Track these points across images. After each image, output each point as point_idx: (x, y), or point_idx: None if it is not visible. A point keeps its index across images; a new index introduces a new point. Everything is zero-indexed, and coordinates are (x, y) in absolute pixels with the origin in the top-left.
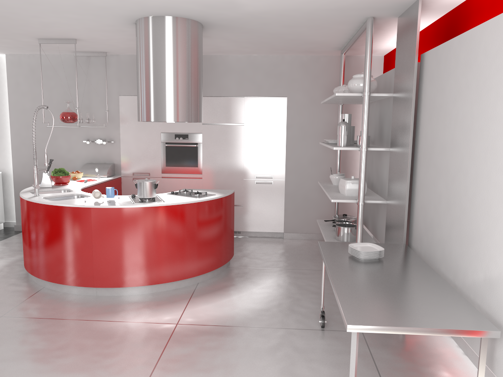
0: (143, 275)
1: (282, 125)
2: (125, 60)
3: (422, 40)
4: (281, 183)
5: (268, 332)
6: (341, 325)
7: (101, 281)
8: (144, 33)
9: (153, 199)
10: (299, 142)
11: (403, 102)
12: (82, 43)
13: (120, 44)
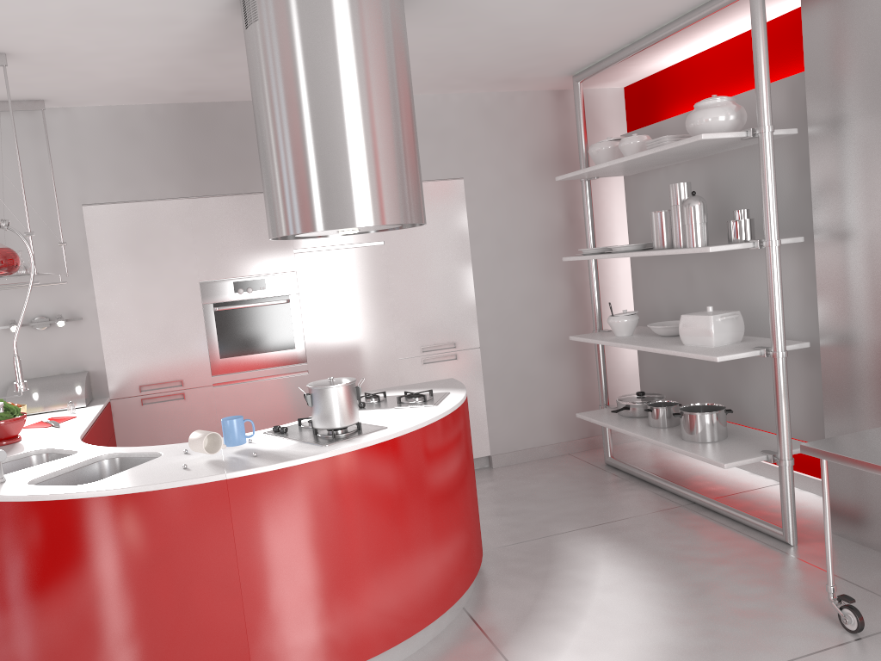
0: (375, 628)
1: (461, 237)
2: (90, 119)
3: (789, 32)
4: (473, 355)
5: None
6: (874, 616)
7: None
8: (293, 6)
9: (358, 425)
10: (497, 267)
11: (872, 133)
12: (8, 69)
13: (110, 72)
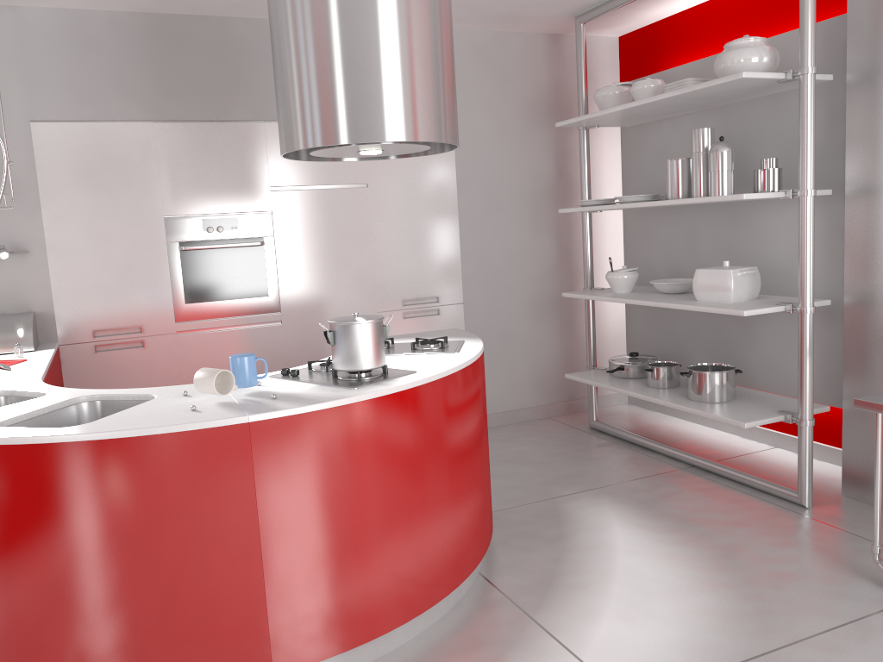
0: (402, 594)
1: (448, 184)
2: (42, 22)
3: None
4: (456, 311)
5: (839, 644)
6: None
7: (295, 648)
8: None
9: (383, 368)
10: (484, 218)
11: None
12: None
13: None
